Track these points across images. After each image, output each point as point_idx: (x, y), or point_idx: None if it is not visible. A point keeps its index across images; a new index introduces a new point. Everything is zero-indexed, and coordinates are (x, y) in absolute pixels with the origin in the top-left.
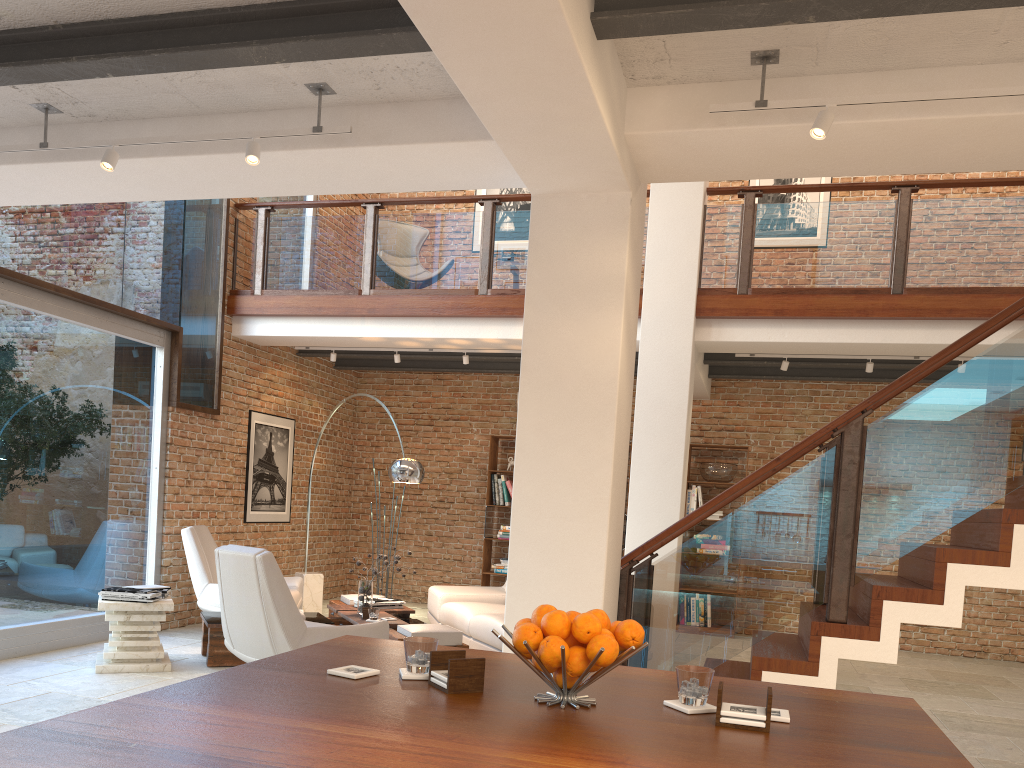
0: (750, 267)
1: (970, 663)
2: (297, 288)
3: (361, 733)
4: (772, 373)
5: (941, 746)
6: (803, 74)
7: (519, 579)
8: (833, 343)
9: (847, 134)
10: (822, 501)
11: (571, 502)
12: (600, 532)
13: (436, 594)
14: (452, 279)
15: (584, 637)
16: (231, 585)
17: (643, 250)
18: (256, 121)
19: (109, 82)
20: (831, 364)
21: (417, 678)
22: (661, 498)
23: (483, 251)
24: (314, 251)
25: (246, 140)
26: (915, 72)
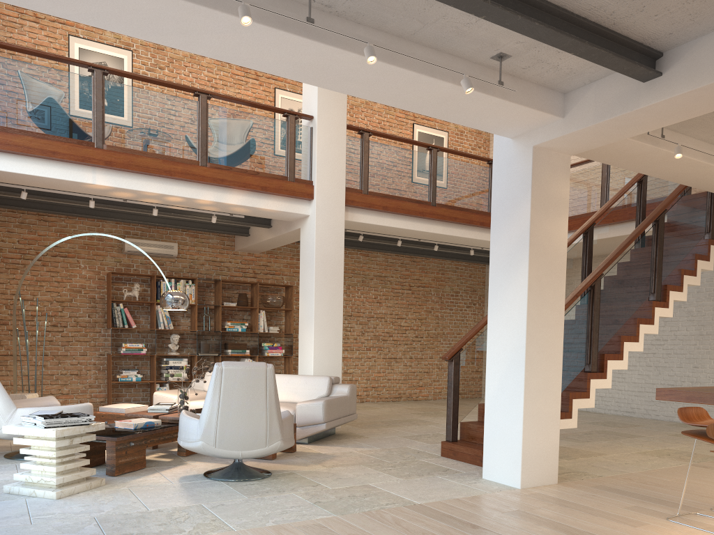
0: (368, 178)
1: (403, 403)
2: (21, 128)
3: None
4: None
5: None
6: None
7: (530, 362)
8: (405, 229)
9: (654, 153)
10: (586, 316)
11: (550, 318)
12: (561, 334)
13: (170, 397)
14: (175, 149)
15: None
16: (234, 394)
17: (309, 155)
18: (437, 57)
19: (405, 1)
20: (365, 239)
21: None
22: (332, 318)
23: (202, 132)
24: (39, 97)
25: (430, 68)
26: (681, 135)
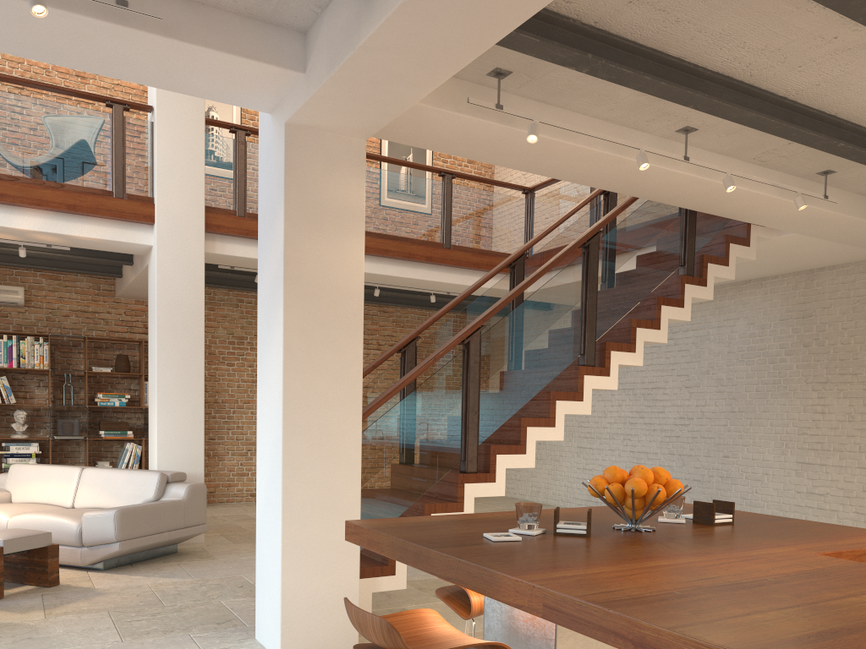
0: (245, 194)
1: None
2: None
3: (682, 560)
4: (217, 282)
5: (776, 516)
6: (505, 90)
7: (293, 463)
8: None
9: (518, 139)
10: (458, 389)
11: (333, 395)
12: (356, 419)
13: None
14: None
15: (664, 482)
16: None
17: (149, 161)
18: None
19: None
20: None
21: (539, 533)
22: (187, 390)
23: None
24: None
25: None
26: (560, 110)
